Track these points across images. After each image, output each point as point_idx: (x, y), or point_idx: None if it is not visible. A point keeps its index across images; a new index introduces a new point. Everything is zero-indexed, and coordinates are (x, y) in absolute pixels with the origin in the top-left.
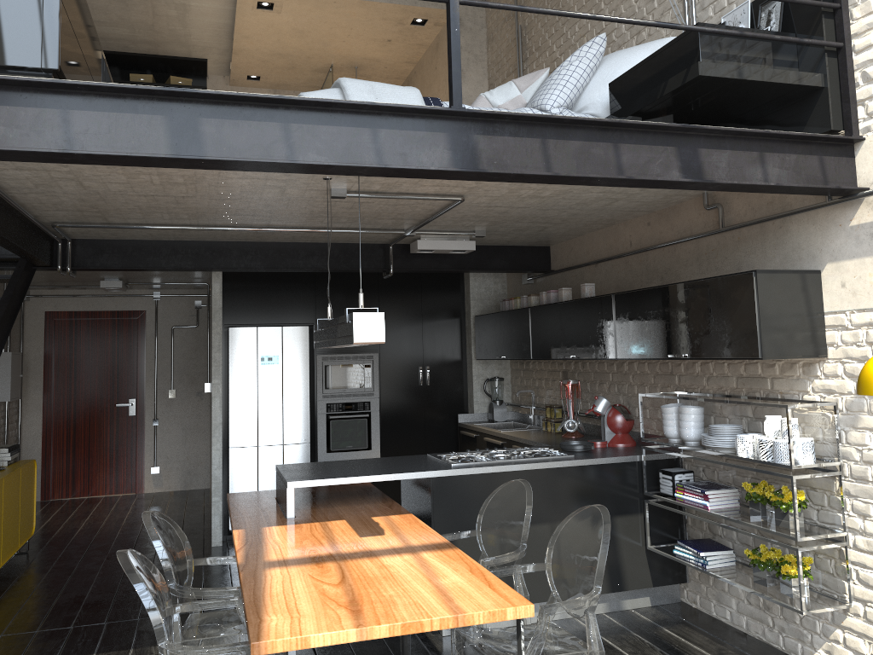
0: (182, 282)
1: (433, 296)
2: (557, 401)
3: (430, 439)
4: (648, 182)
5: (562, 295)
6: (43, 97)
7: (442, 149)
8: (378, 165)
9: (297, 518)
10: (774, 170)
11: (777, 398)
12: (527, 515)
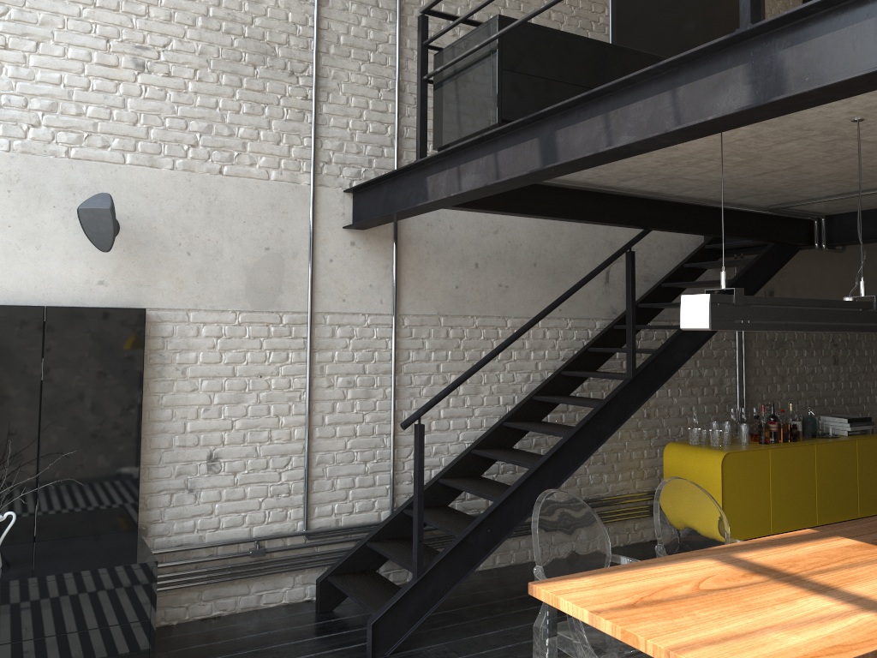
0: None
1: None
2: None
3: None
4: None
5: None
6: (487, 147)
7: (740, 86)
8: (658, 132)
9: None
10: None
11: None
12: None
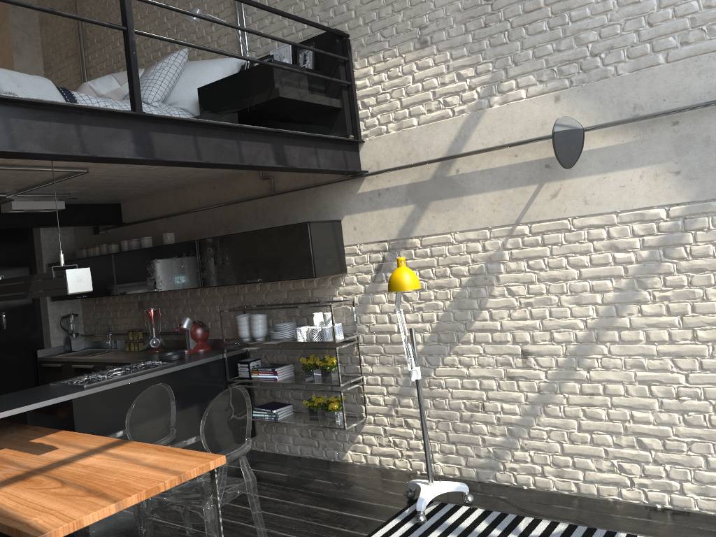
0: None
1: (5, 249)
2: (133, 326)
3: (10, 376)
4: (259, 167)
5: (145, 242)
6: None
7: (128, 142)
8: (88, 154)
9: None
10: (322, 160)
11: (317, 301)
12: (173, 407)
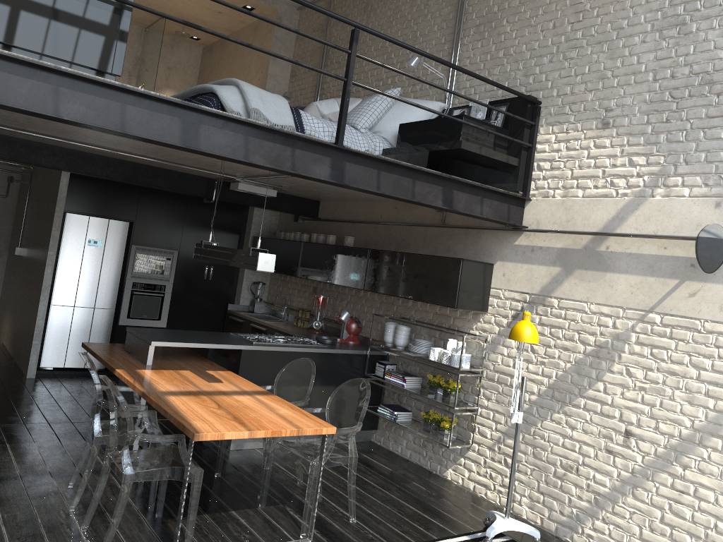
0: (10, 162)
1: (225, 216)
2: (305, 306)
3: (204, 318)
4: (426, 205)
5: (329, 239)
6: (112, 93)
7: (326, 167)
8: (294, 171)
9: (154, 366)
10: (486, 208)
11: (455, 329)
12: (312, 380)
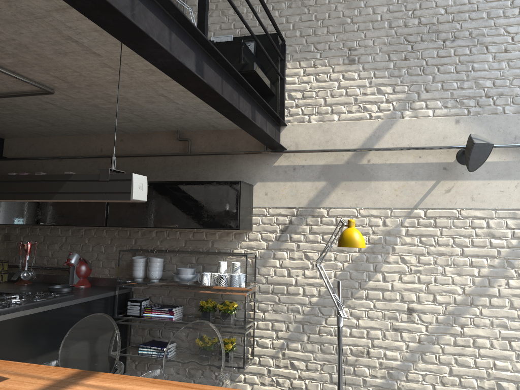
0: None
1: None
2: None
3: None
4: (248, 122)
5: None
6: None
7: (193, 64)
8: (181, 60)
9: None
10: (268, 131)
11: (217, 252)
12: (119, 338)
